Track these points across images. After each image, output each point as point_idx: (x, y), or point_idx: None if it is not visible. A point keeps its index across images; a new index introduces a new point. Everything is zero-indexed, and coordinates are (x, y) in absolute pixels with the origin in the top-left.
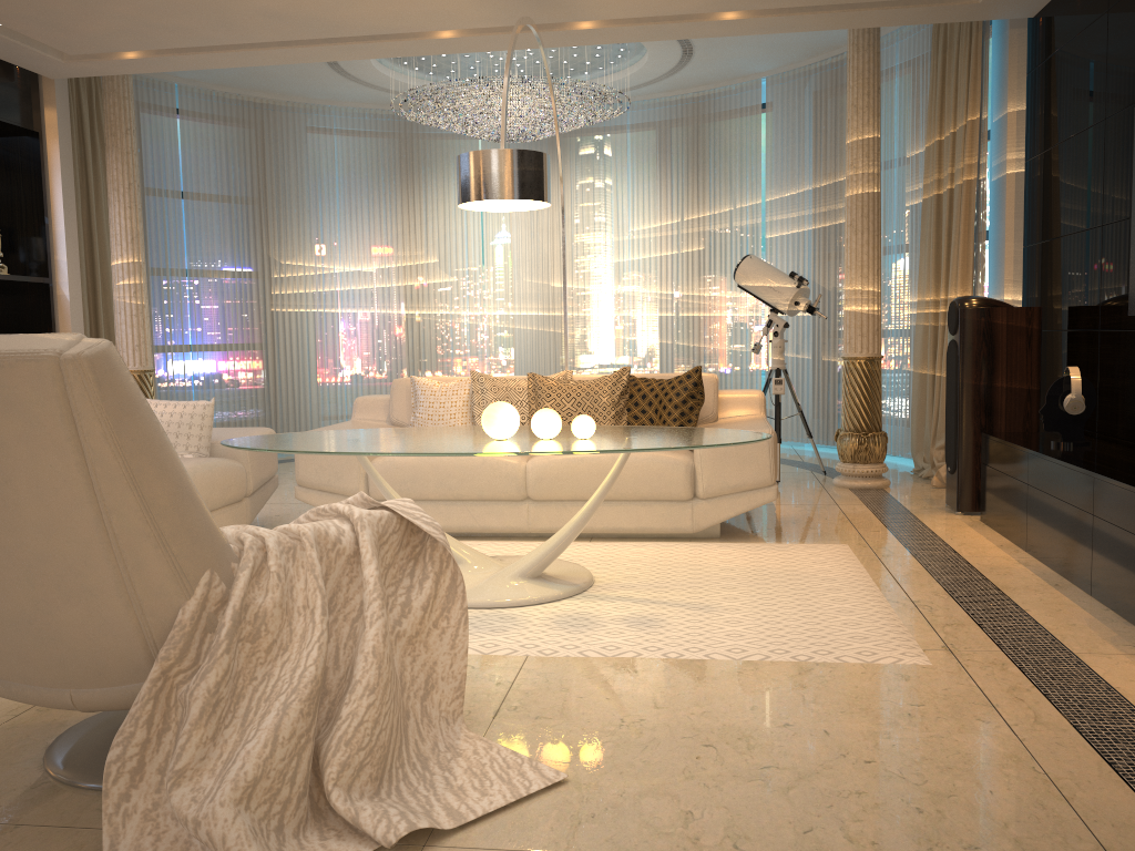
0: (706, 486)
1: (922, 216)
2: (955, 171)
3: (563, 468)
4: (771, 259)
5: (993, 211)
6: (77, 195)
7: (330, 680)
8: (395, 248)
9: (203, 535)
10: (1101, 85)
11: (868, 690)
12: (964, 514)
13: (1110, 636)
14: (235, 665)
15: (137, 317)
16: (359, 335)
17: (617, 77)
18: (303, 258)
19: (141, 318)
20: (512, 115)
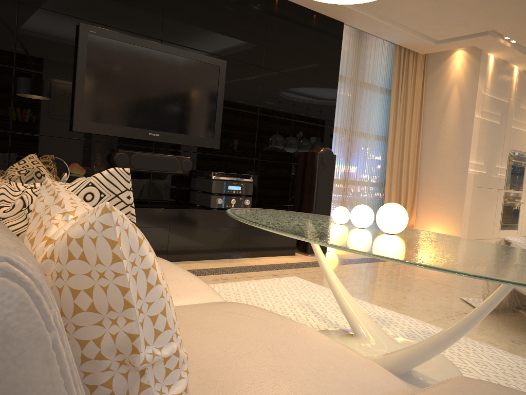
0: None
1: None
2: None
3: None
4: None
5: None
6: None
7: None
8: None
9: None
10: None
11: None
12: None
13: (223, 262)
14: None
15: None
16: None
17: None
18: None
19: None
20: None
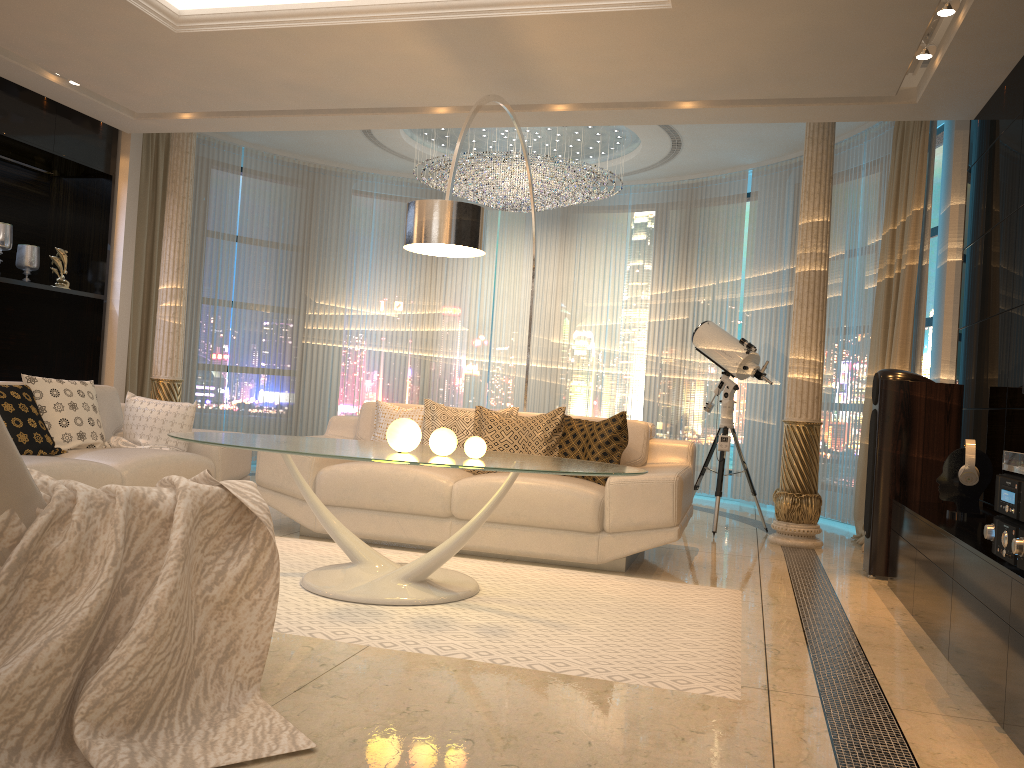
0: (612, 521)
1: (876, 298)
2: (902, 256)
3: (484, 491)
4: (747, 331)
5: (937, 295)
6: (144, 231)
7: (121, 628)
8: (416, 298)
9: (8, 478)
10: (1015, 179)
11: (659, 713)
12: (876, 578)
13: (940, 697)
14: (17, 597)
15: (174, 334)
16: (377, 370)
17: (619, 161)
18: (335, 300)
19: (176, 335)
20: (515, 187)
